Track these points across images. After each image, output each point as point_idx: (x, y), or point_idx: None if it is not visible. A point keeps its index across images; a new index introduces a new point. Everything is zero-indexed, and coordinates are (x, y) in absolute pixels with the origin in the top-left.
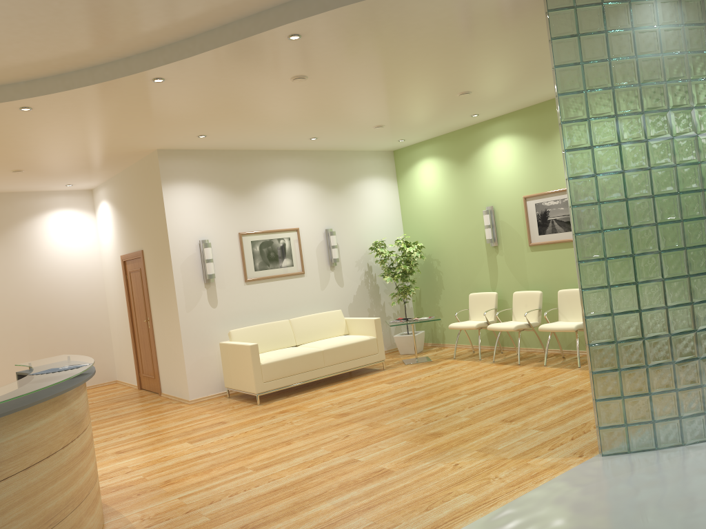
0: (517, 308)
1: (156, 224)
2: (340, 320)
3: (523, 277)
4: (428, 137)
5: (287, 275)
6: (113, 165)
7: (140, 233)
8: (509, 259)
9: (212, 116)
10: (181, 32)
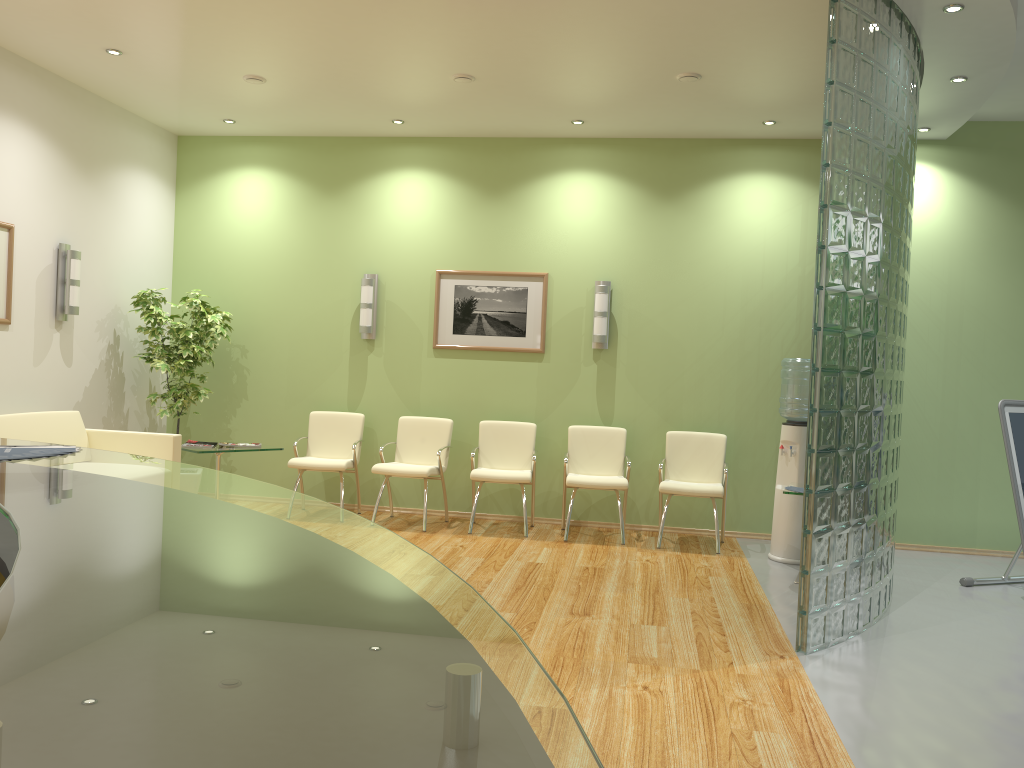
0: (406, 442)
1: None
2: (81, 432)
3: (413, 395)
4: (272, 132)
5: None
6: None
7: None
8: (393, 364)
9: None
10: None
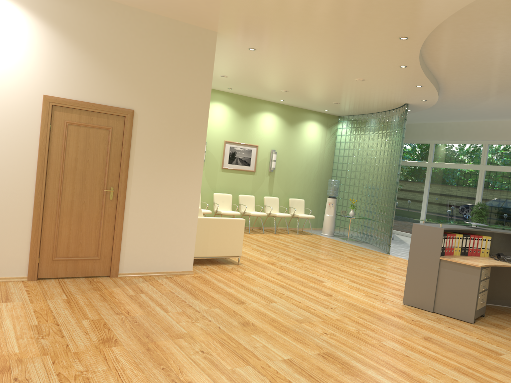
0: (217, 202)
1: (184, 96)
2: None
3: (213, 185)
4: None
5: None
6: (146, 4)
7: (133, 90)
8: (207, 173)
9: (308, 59)
10: (434, 65)
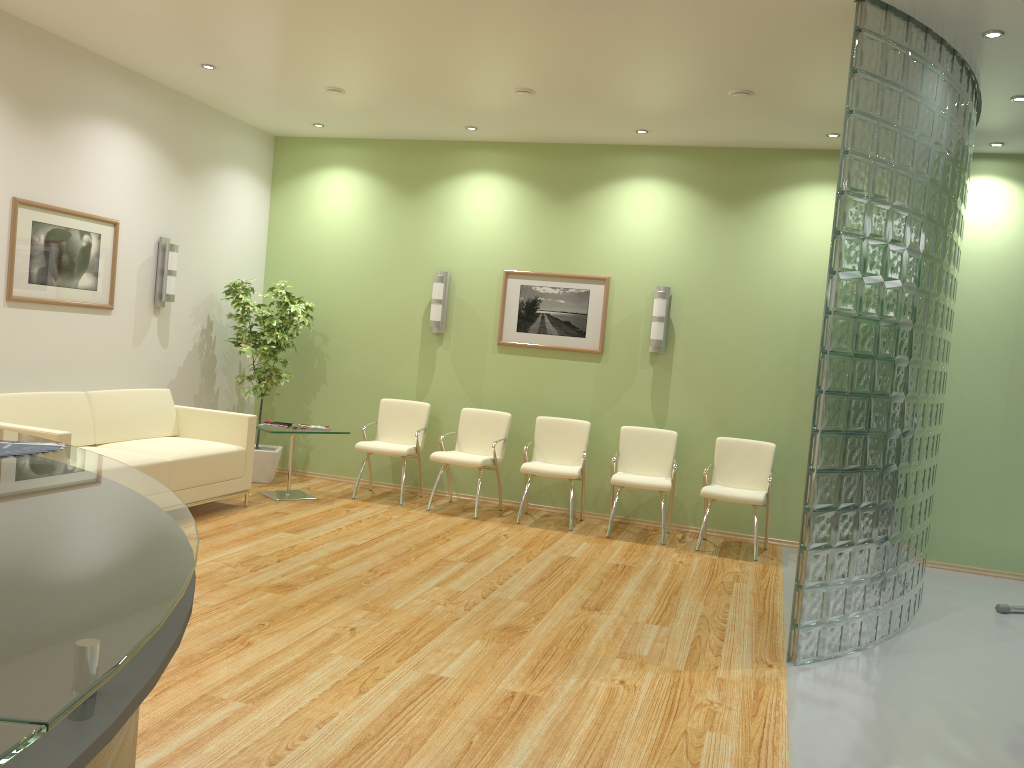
0: (466, 432)
1: None
2: (170, 409)
3: (477, 388)
4: (358, 135)
5: (85, 305)
6: None
7: None
8: (459, 357)
9: None
10: None
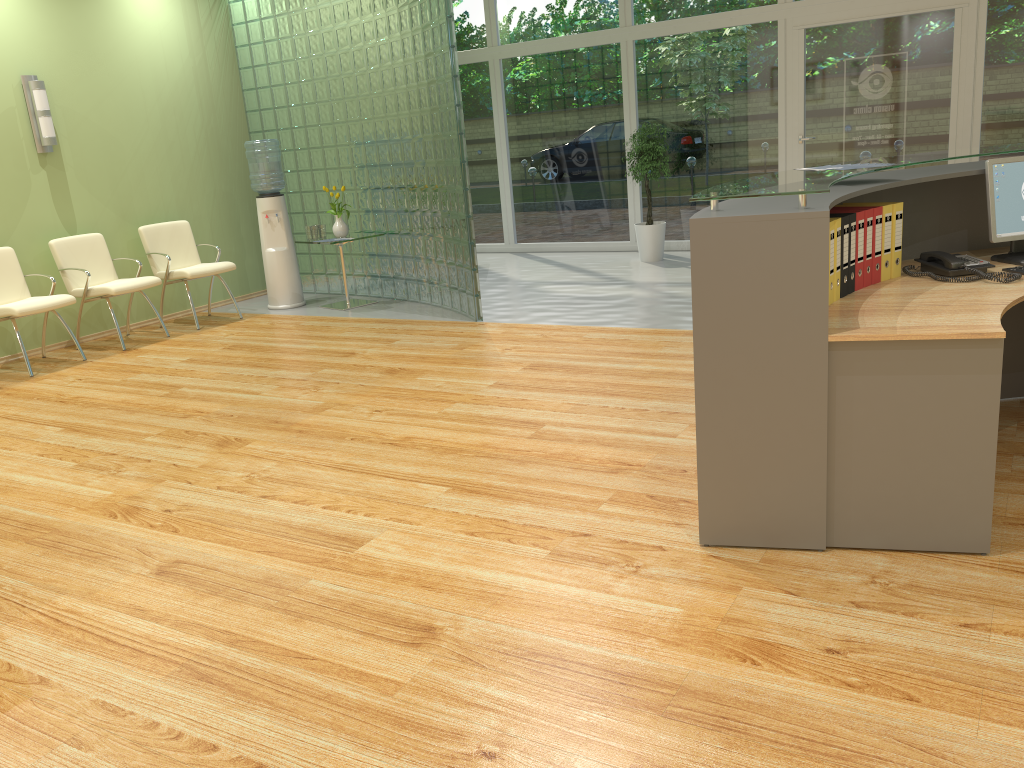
0: None
1: None
2: None
3: None
4: None
5: None
6: None
7: None
8: None
9: None
10: None
